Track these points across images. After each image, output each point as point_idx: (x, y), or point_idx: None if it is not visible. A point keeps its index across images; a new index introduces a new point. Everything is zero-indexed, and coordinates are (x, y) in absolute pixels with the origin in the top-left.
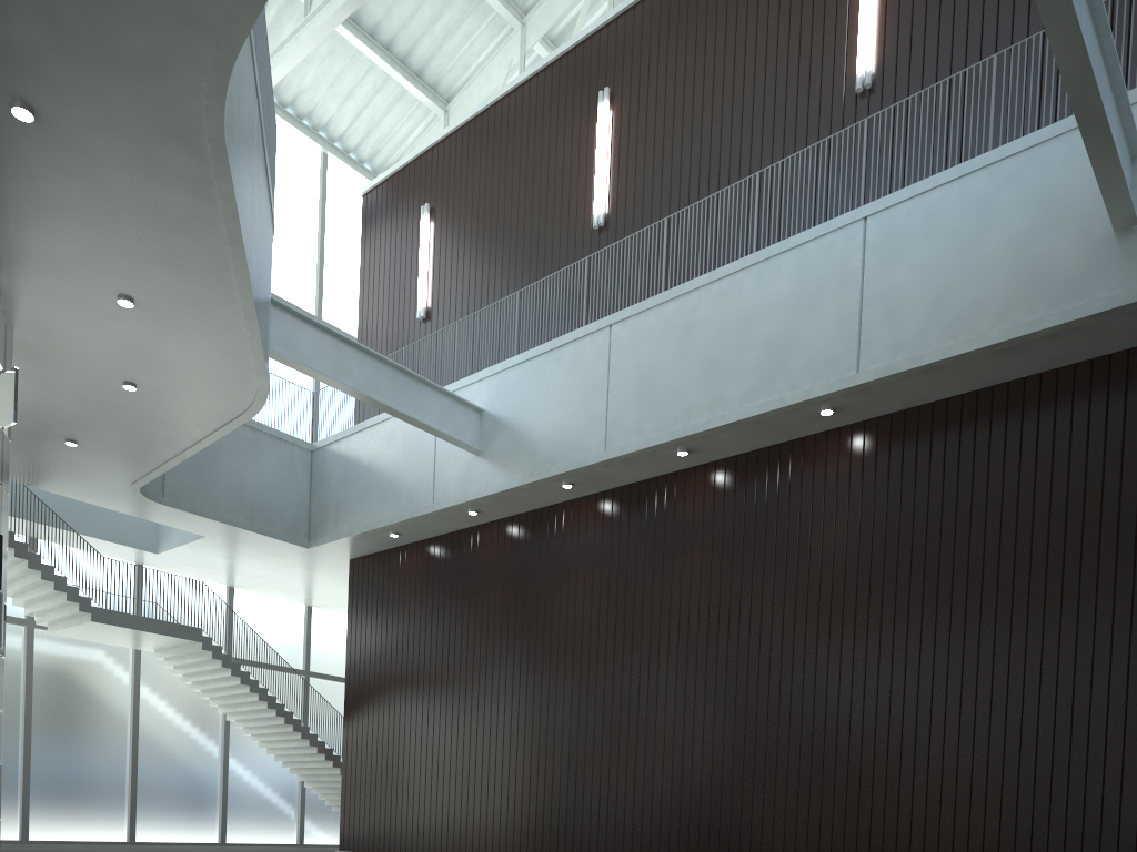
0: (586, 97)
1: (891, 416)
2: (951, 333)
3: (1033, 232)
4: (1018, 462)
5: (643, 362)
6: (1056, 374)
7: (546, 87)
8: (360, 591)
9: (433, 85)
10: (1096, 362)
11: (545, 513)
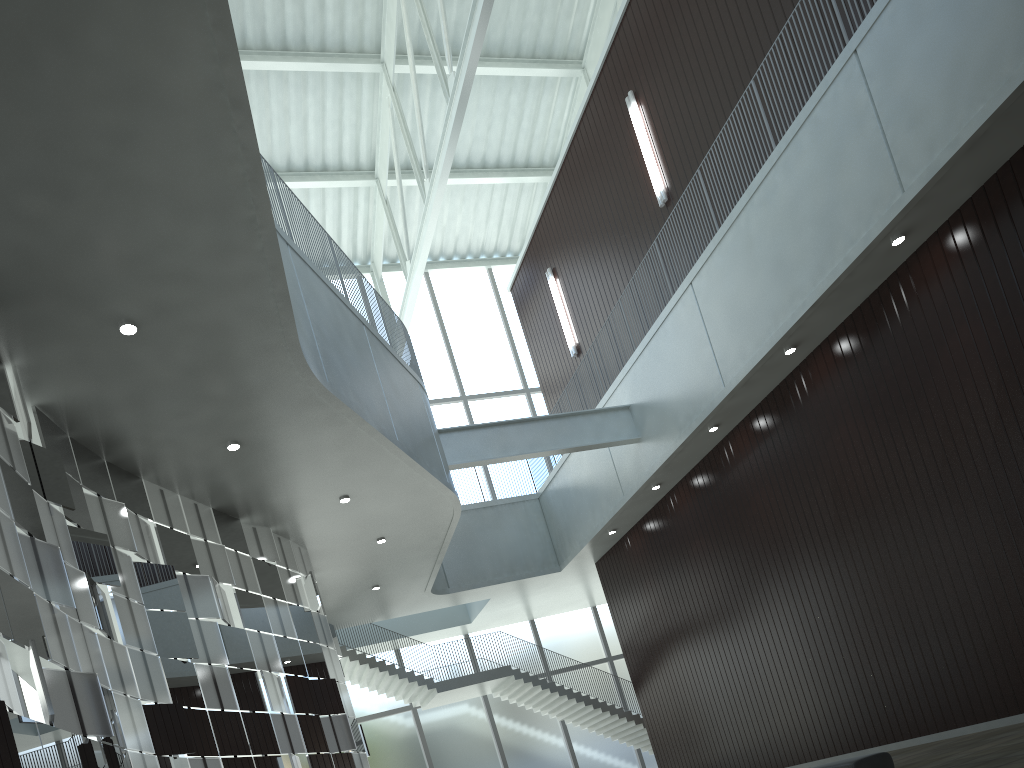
0: (619, 109)
1: (971, 200)
2: (977, 98)
3: None
4: None
5: (725, 297)
6: None
7: (591, 123)
8: (609, 584)
9: (540, 164)
10: None
11: (711, 456)
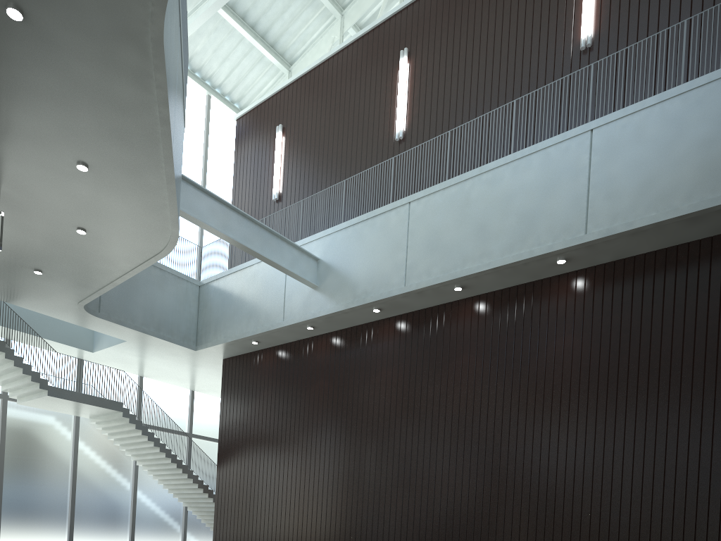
0: (391, 54)
1: (604, 265)
2: (653, 207)
3: (713, 138)
4: (696, 296)
5: (432, 227)
6: None
7: (364, 48)
8: (230, 380)
9: (281, 53)
10: None
11: (359, 329)
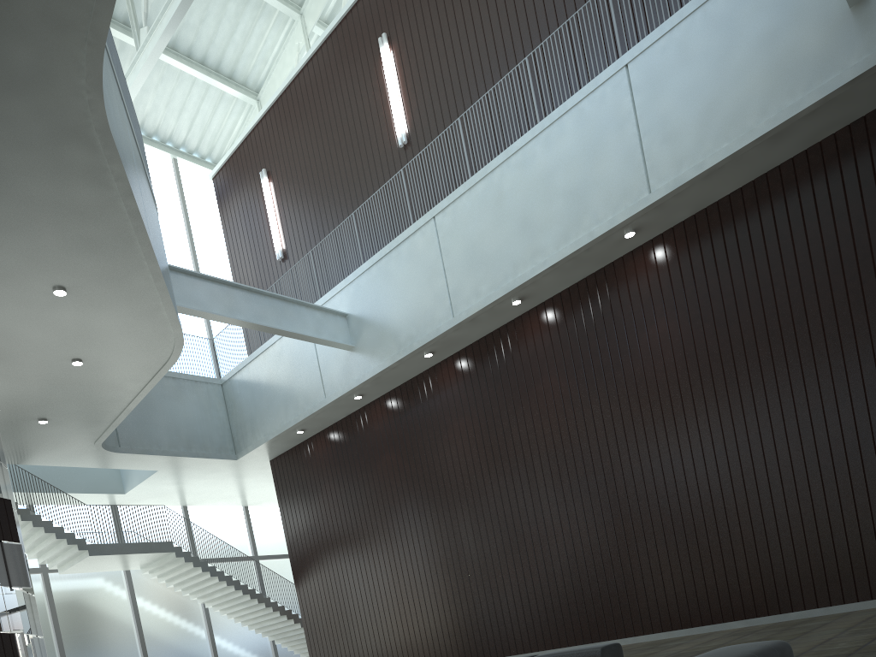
0: (369, 46)
1: (683, 223)
2: (723, 136)
3: (776, 31)
4: (804, 228)
5: (467, 238)
6: (820, 146)
7: (335, 48)
8: (283, 483)
9: (243, 83)
10: (853, 126)
11: (415, 382)
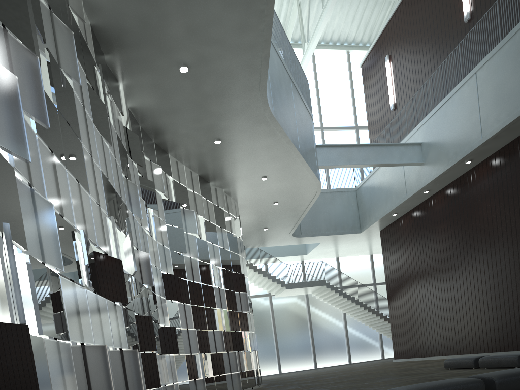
0: None
1: None
2: None
3: None
4: None
5: (495, 83)
6: None
7: None
8: (385, 244)
9: None
10: None
11: (462, 178)
